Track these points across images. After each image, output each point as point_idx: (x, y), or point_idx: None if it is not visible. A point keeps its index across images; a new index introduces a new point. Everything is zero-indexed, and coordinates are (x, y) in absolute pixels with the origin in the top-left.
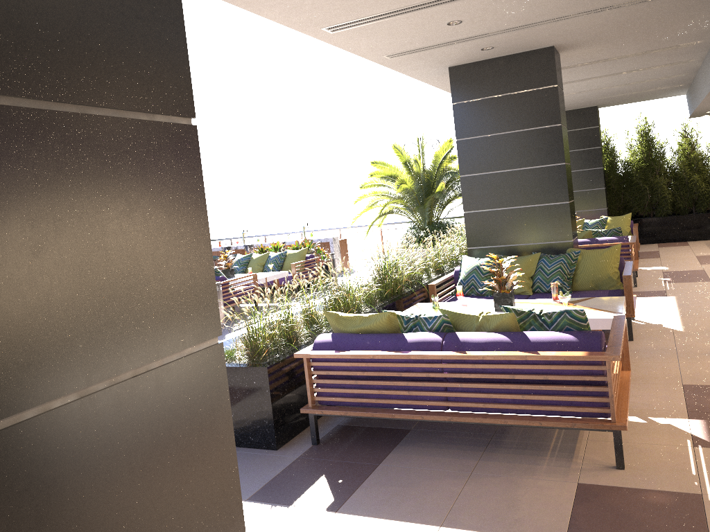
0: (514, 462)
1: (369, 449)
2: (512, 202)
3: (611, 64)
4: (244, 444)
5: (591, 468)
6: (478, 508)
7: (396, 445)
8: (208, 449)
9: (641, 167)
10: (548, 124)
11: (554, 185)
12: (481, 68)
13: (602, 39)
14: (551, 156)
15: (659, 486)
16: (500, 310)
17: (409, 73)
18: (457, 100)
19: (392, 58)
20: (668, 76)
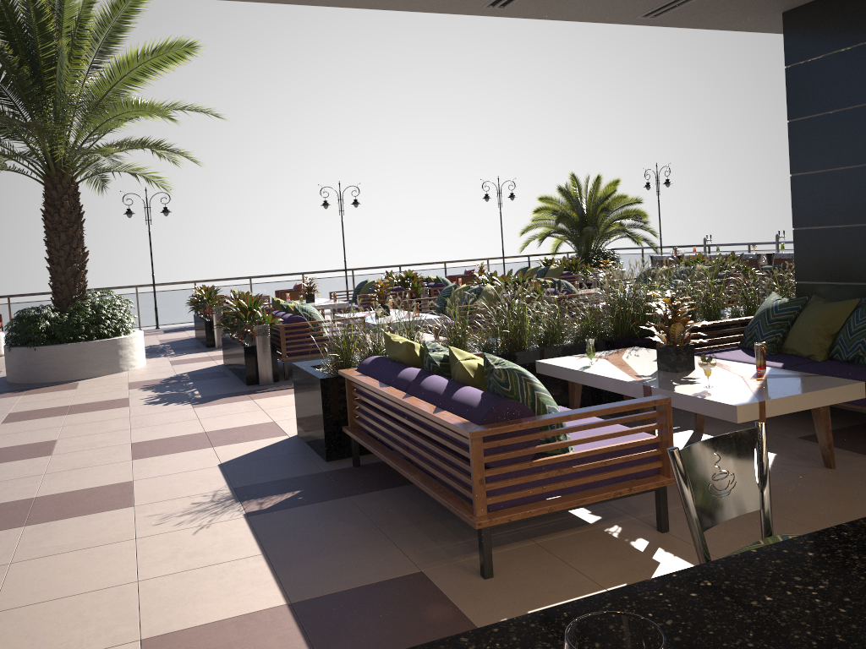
0: (428, 534)
1: (372, 483)
2: (858, 217)
3: None
4: (316, 449)
5: (464, 565)
6: (312, 554)
7: (396, 486)
8: None
9: None
10: None
11: None
12: (824, 9)
13: None
14: None
15: (467, 605)
16: (662, 370)
17: (734, 28)
18: (791, 62)
19: (658, 17)
20: None
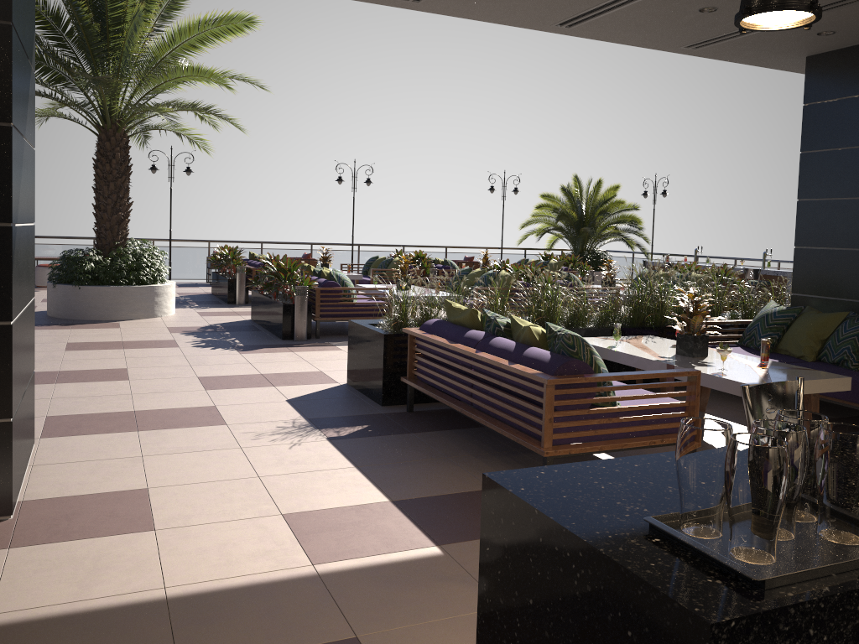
0: (489, 464)
1: (428, 425)
2: (853, 242)
3: None
4: (370, 396)
5: None
6: (397, 470)
7: (450, 429)
8: None
9: None
10: None
11: None
12: (844, 58)
13: None
14: None
15: None
16: (680, 354)
17: (761, 65)
18: (809, 101)
19: (698, 49)
20: None
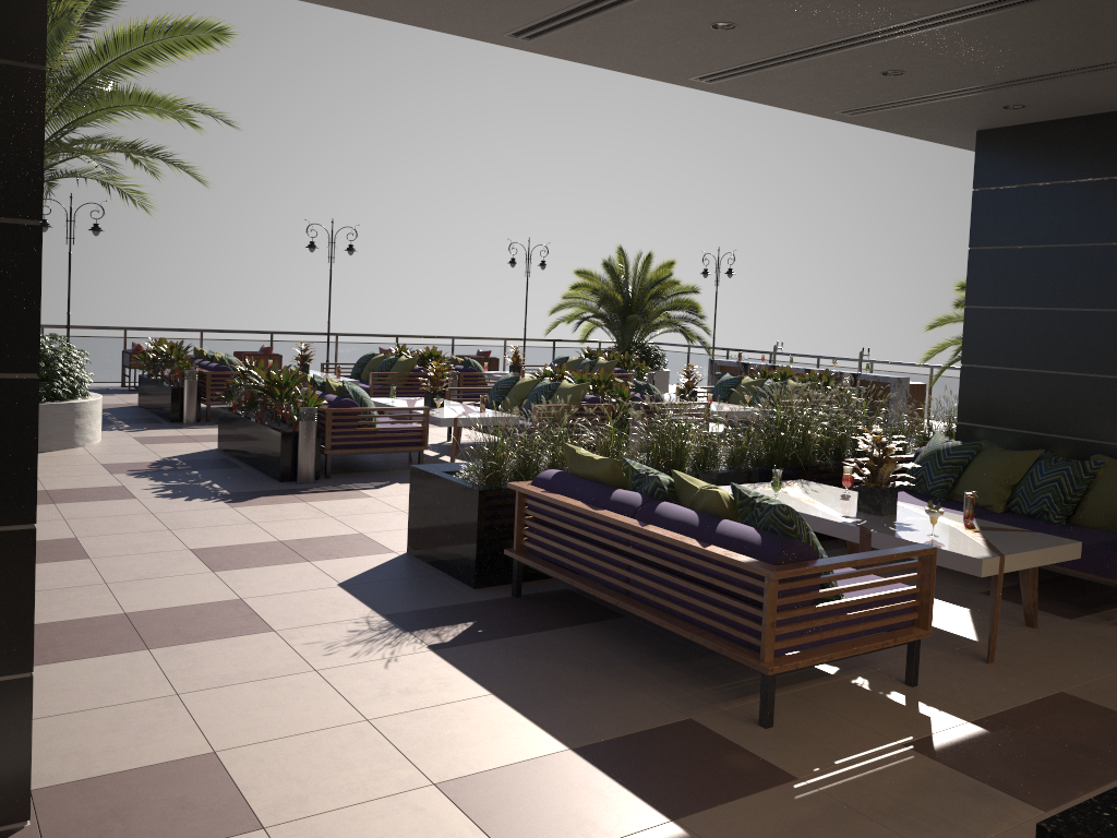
0: (666, 678)
1: (553, 618)
2: (1037, 362)
3: None
4: (453, 573)
5: (732, 714)
6: (551, 696)
7: (585, 623)
8: (6, 444)
9: None
10: None
11: (1109, 345)
12: (1025, 137)
13: None
14: (1112, 296)
15: (767, 754)
16: (863, 511)
17: (918, 136)
18: (980, 185)
19: (854, 115)
20: None
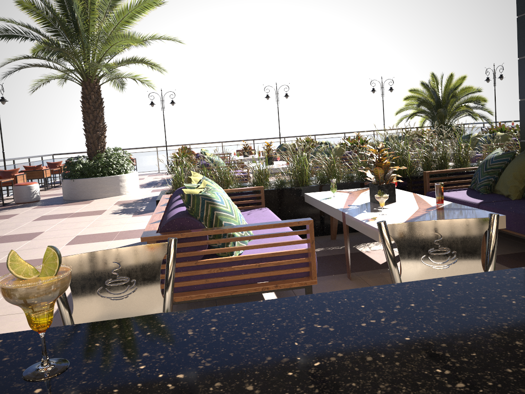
0: None
1: None
2: None
3: None
4: None
5: None
6: None
7: None
8: None
9: None
10: None
11: None
12: None
13: None
14: None
15: None
16: (372, 201)
17: None
18: None
19: None
20: None
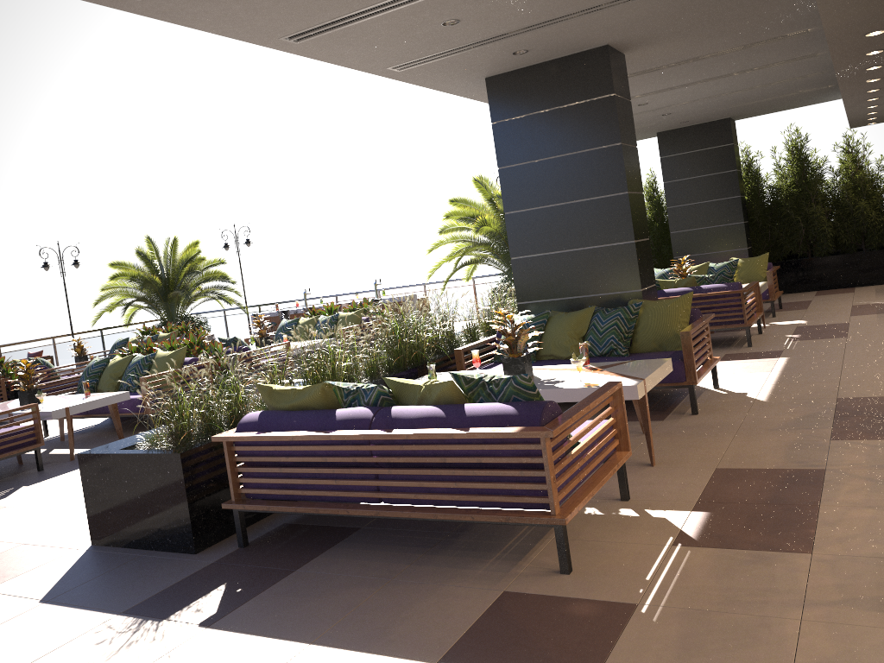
0: (449, 566)
1: (298, 552)
2: (567, 244)
3: (707, 63)
4: (162, 547)
5: (532, 573)
6: (367, 622)
7: (331, 546)
8: None
9: (792, 194)
10: (606, 143)
11: (616, 220)
12: (523, 78)
13: (671, 33)
14: (611, 184)
15: (594, 594)
16: None
17: (439, 88)
18: (497, 119)
19: (402, 70)
20: (801, 75)
